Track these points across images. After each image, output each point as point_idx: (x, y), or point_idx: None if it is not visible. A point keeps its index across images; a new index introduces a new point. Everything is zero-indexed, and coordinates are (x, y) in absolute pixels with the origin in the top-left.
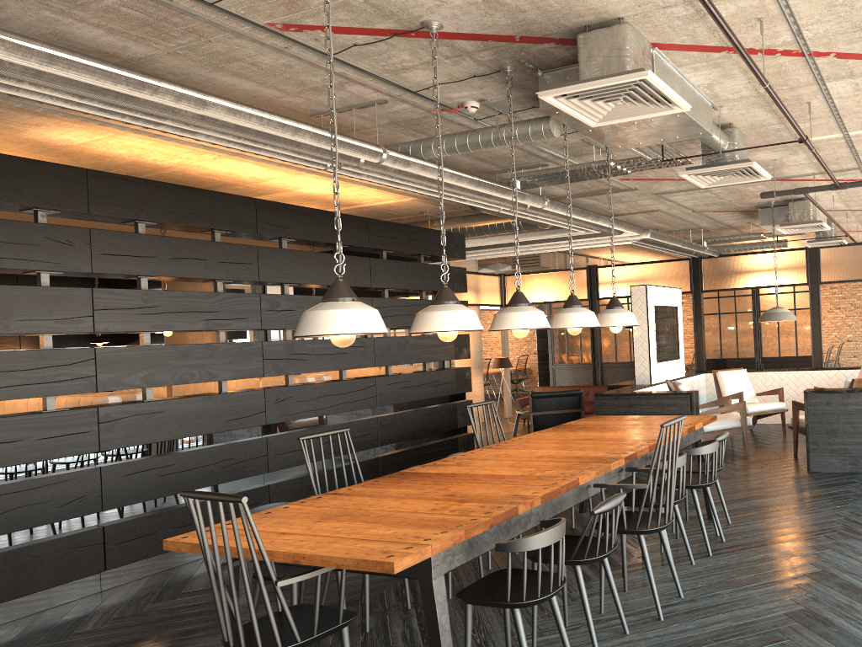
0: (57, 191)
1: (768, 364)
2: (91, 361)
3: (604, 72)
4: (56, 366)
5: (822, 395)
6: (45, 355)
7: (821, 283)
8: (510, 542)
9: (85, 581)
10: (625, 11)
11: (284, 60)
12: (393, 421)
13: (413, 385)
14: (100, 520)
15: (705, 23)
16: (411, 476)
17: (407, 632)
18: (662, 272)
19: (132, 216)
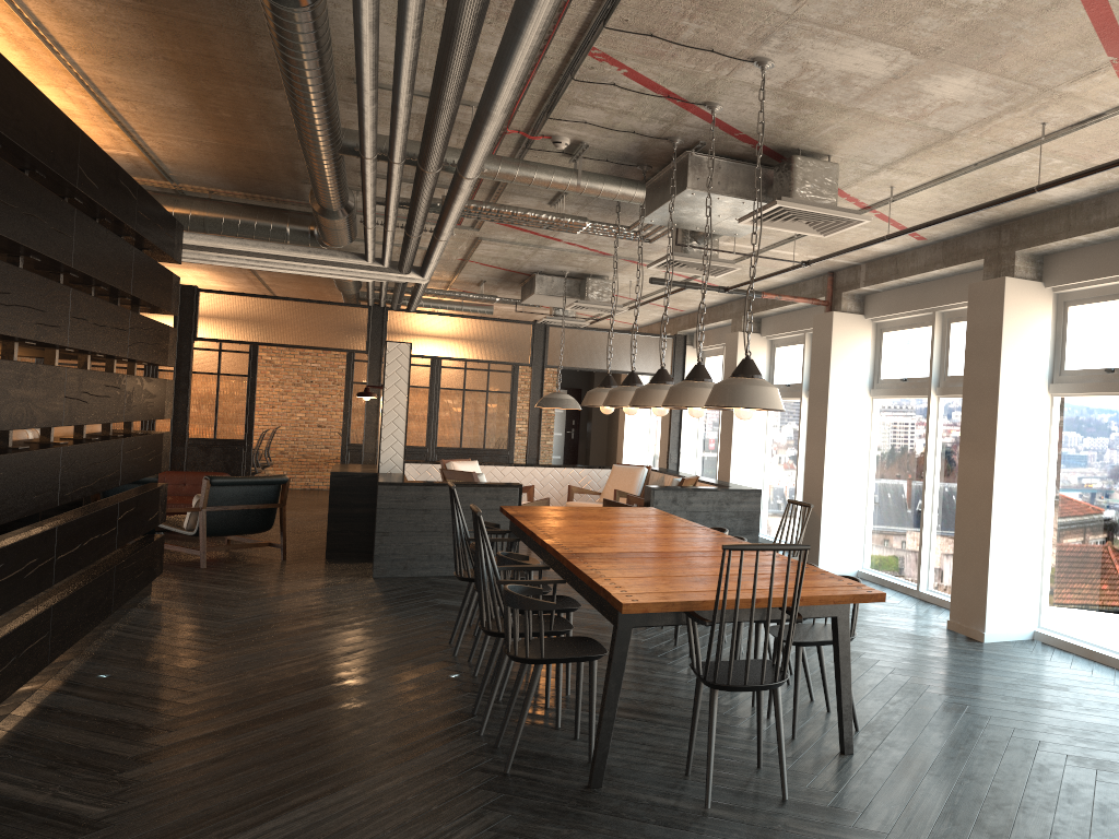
0: None
1: (445, 456)
2: None
3: (816, 197)
4: None
5: (670, 492)
6: None
7: (547, 366)
8: None
9: None
10: (842, 155)
11: None
12: (126, 510)
13: (141, 455)
14: None
15: (862, 176)
16: (599, 555)
17: None
18: (322, 318)
19: (7, 134)
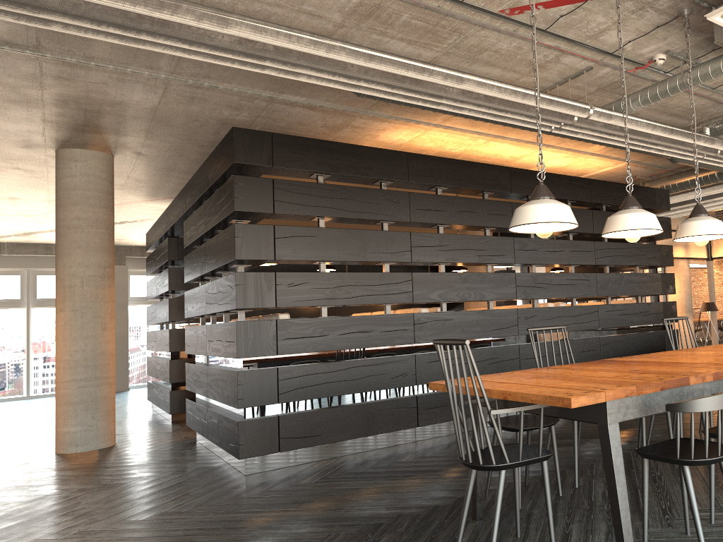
0: (391, 168)
1: None
2: (409, 282)
3: None
4: (390, 284)
5: None
6: (384, 276)
7: None
8: (678, 402)
9: (406, 432)
10: None
11: (515, 43)
12: (612, 341)
13: (628, 313)
14: (415, 391)
15: None
16: (608, 362)
17: (606, 492)
18: None
19: (433, 183)
